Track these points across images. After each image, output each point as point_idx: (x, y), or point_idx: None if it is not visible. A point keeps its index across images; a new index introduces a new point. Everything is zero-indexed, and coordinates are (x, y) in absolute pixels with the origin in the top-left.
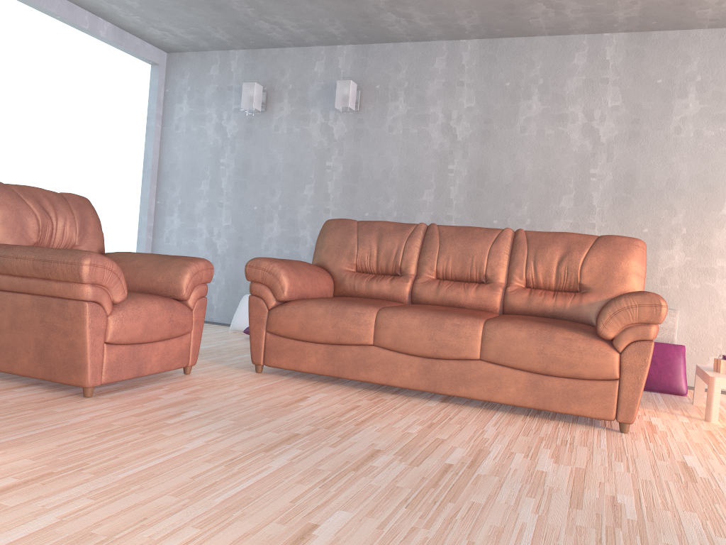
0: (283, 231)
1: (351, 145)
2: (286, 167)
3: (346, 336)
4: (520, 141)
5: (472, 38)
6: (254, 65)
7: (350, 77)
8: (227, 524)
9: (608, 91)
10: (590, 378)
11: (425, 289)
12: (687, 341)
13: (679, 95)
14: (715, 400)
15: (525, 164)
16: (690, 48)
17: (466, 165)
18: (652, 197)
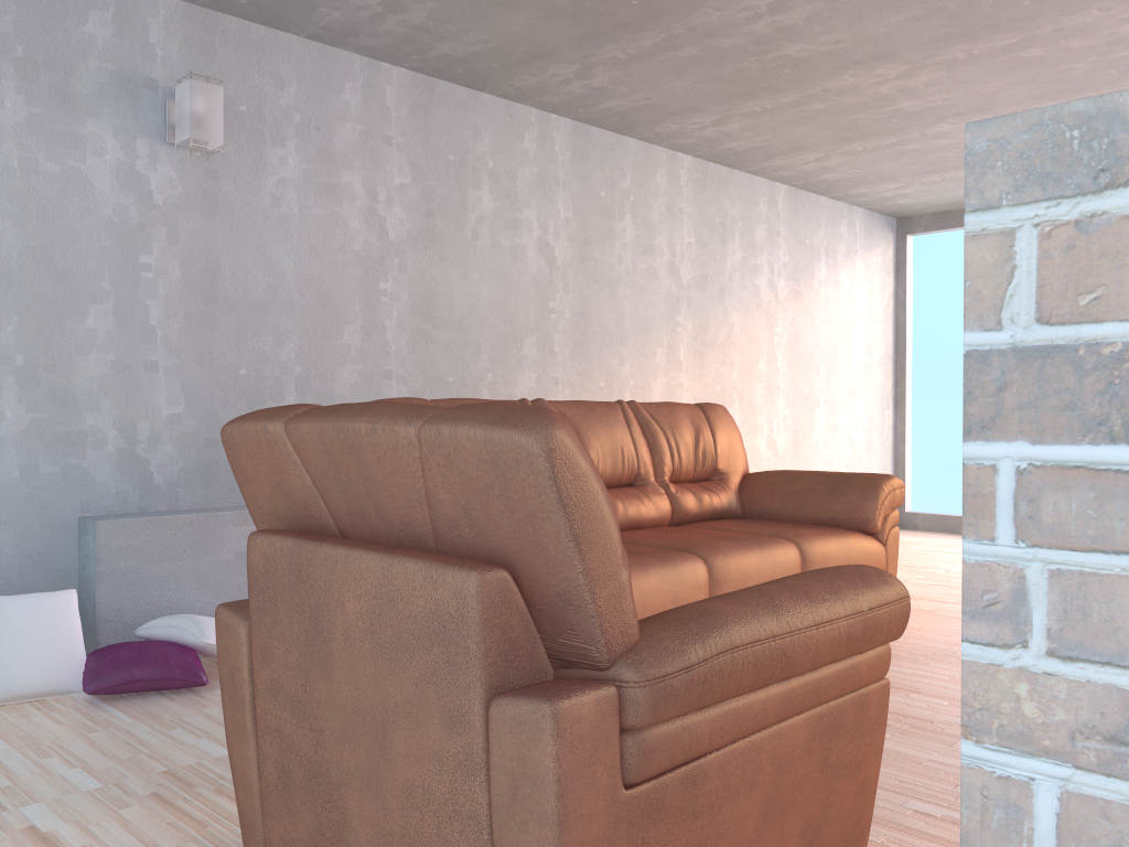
0: (35, 420)
1: (196, 224)
2: (27, 258)
3: None
4: (473, 252)
5: (401, 66)
6: None
7: (221, 80)
8: None
9: (560, 195)
10: None
11: None
12: None
13: (619, 215)
14: None
15: (481, 289)
16: (624, 159)
17: (405, 284)
18: (605, 342)
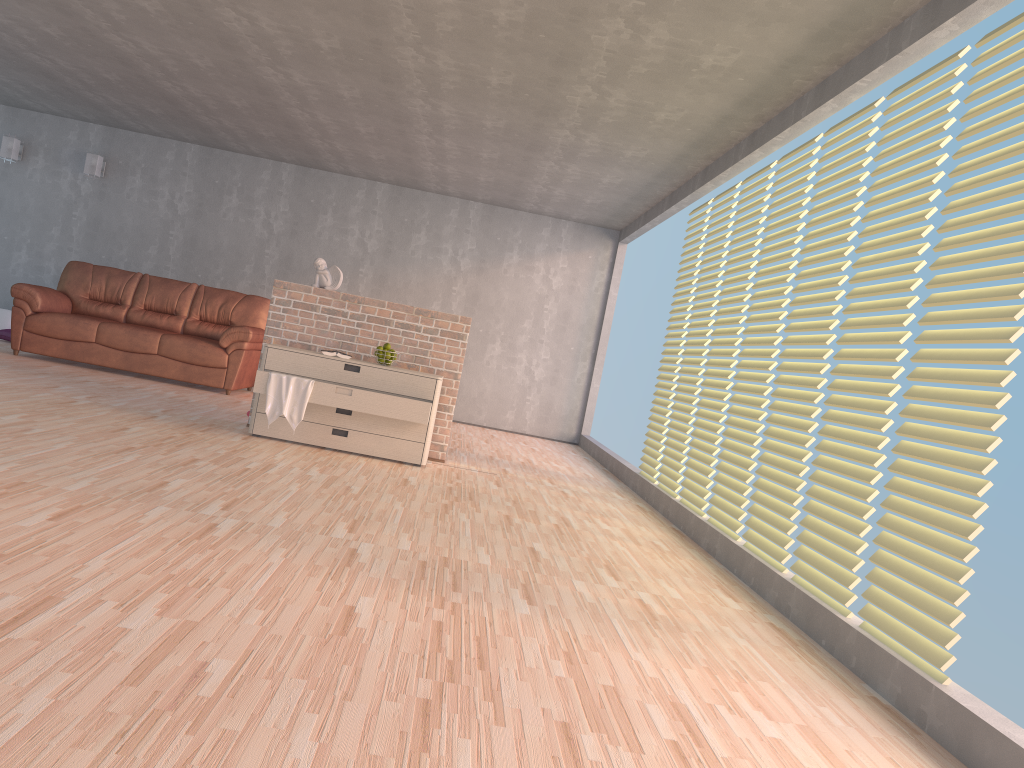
0: (30, 260)
1: (95, 202)
2: (37, 210)
3: (78, 336)
4: (222, 223)
5: (195, 144)
6: (14, 121)
7: (98, 153)
8: (26, 382)
9: (281, 200)
10: (213, 366)
11: (135, 315)
12: None
13: (323, 212)
14: None
15: (224, 239)
16: (331, 184)
17: (183, 233)
18: (301, 274)
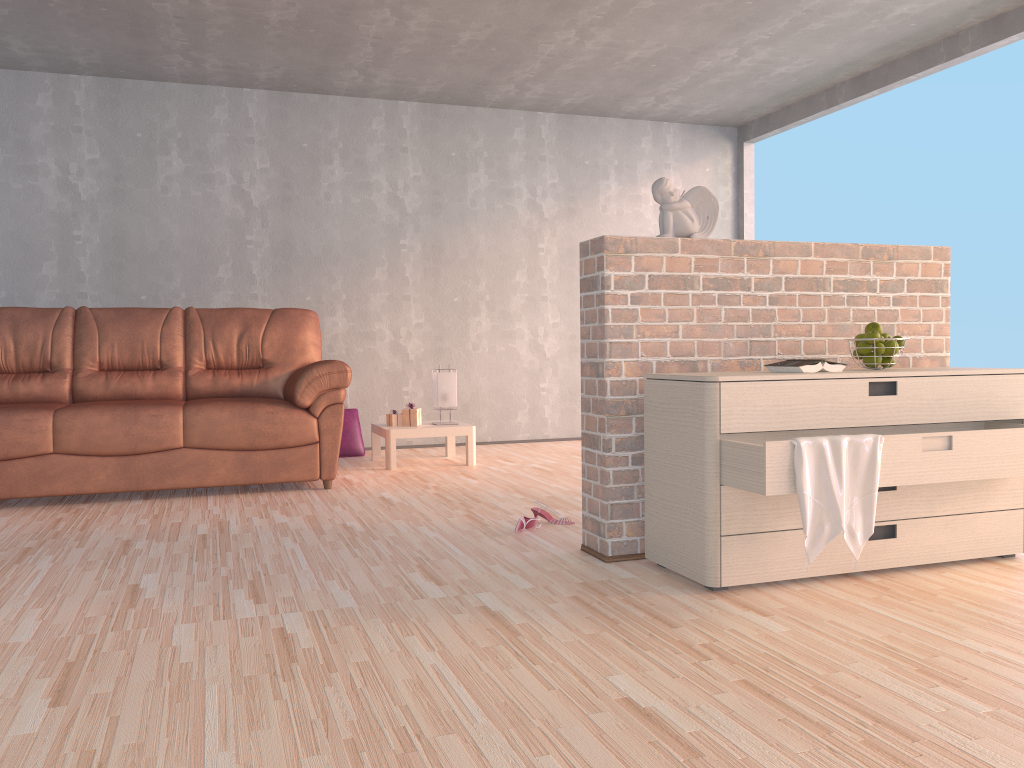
0: None
1: None
2: None
3: (17, 448)
4: (163, 203)
5: (86, 75)
6: None
7: None
8: (60, 600)
9: (255, 151)
10: (295, 445)
11: (91, 384)
12: (358, 405)
13: (325, 161)
14: (392, 450)
15: (172, 229)
16: (330, 114)
17: (97, 231)
18: (311, 264)
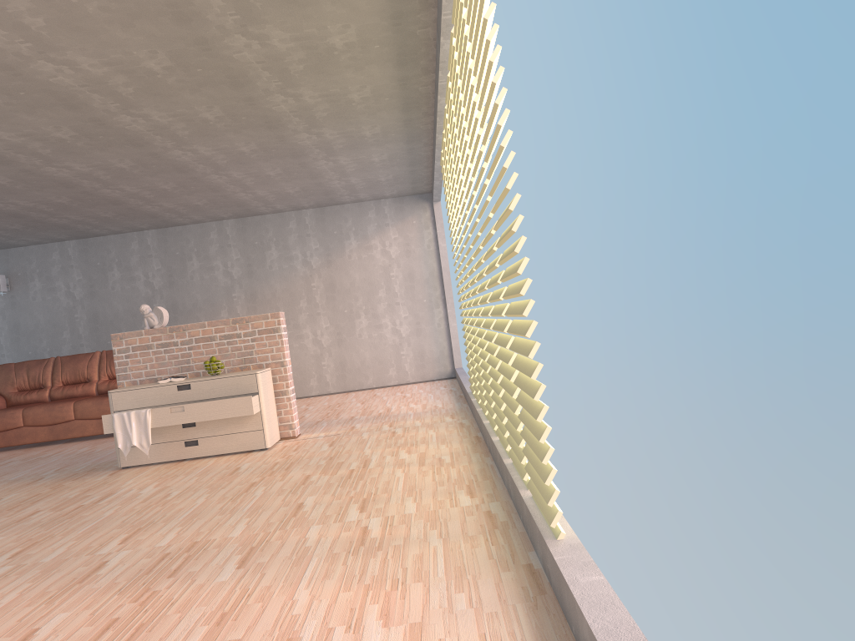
0: None
1: (10, 312)
2: None
3: (9, 425)
4: (113, 294)
5: (72, 240)
6: None
7: None
8: None
9: (153, 261)
10: None
11: (56, 392)
12: None
13: (188, 259)
14: None
15: (118, 307)
16: (188, 234)
17: (85, 313)
18: (187, 314)
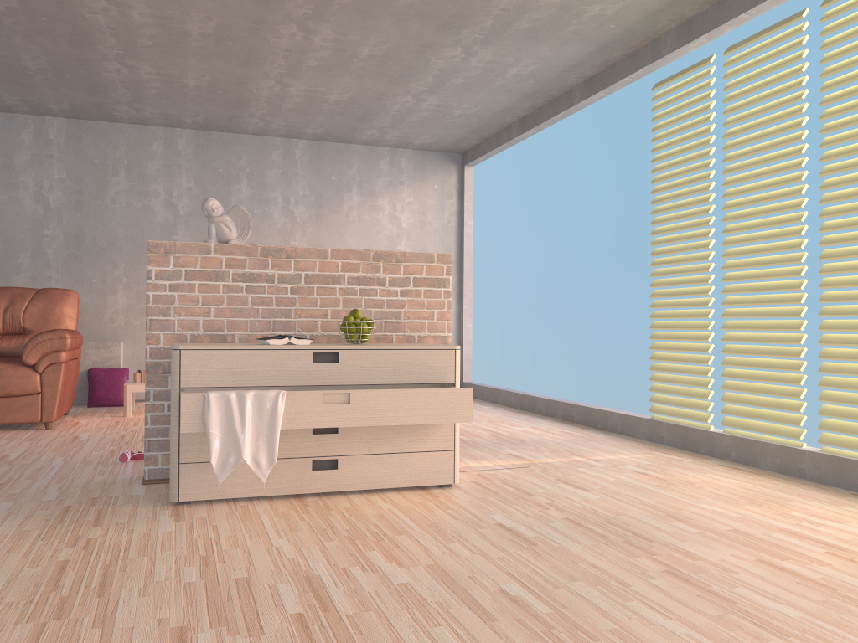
0: None
1: None
2: None
3: None
4: None
5: None
6: None
7: None
8: None
9: (54, 165)
10: (20, 394)
11: None
12: (134, 365)
13: (113, 173)
14: (128, 401)
15: None
16: (118, 137)
17: None
18: (98, 254)
